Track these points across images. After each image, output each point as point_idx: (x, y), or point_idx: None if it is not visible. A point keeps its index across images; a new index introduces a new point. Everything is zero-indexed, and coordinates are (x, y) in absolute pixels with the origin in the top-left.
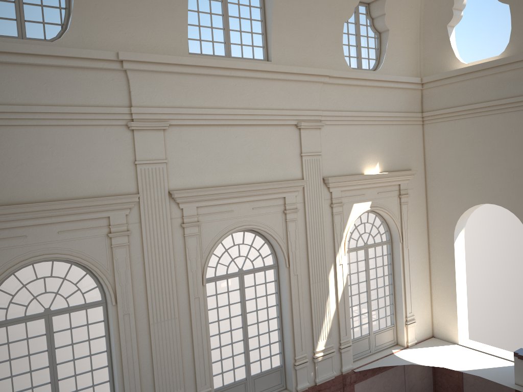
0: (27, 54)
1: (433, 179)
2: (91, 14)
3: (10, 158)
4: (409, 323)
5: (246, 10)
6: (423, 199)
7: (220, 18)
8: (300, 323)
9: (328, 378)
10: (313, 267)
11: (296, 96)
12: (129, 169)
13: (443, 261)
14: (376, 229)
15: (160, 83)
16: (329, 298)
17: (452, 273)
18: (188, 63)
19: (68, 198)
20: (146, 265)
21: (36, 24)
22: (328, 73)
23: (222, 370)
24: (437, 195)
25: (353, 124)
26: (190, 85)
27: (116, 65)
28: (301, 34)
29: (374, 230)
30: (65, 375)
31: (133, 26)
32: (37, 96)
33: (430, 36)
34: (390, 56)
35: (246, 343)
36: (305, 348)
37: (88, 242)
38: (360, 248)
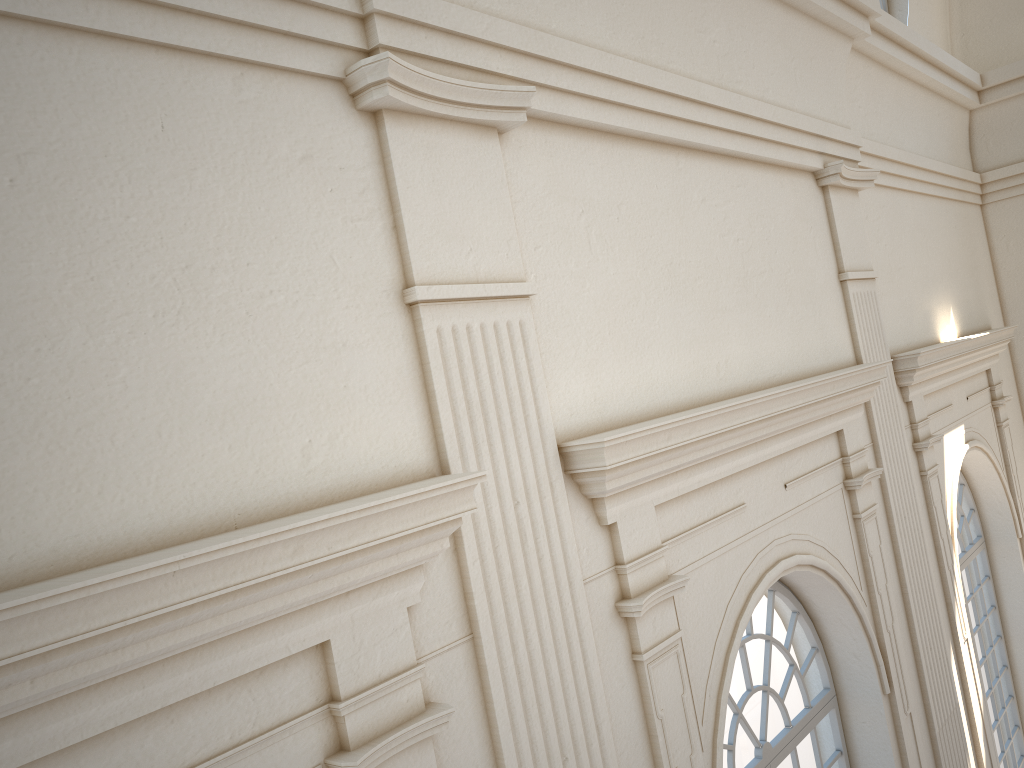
0: None
1: None
2: None
3: None
4: None
5: None
6: (1017, 408)
7: None
8: None
9: None
10: (930, 672)
11: (807, 73)
12: (384, 333)
13: None
14: None
15: None
16: (971, 767)
17: None
18: None
19: (49, 566)
20: None
21: None
22: (874, 6)
23: None
24: None
25: (899, 190)
26: None
27: None
28: None
29: None
30: None
31: None
32: None
33: None
34: (915, 10)
35: None
36: None
37: None
38: None
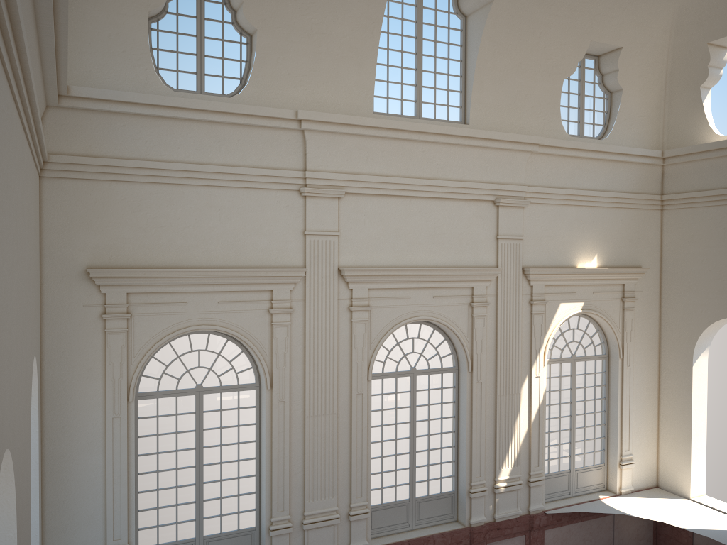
0: (206, 111)
1: (671, 281)
2: (272, 68)
3: (178, 219)
4: (624, 463)
5: (443, 64)
6: (655, 306)
7: (413, 73)
8: (480, 442)
9: (510, 516)
10: (502, 376)
11: (496, 166)
12: (297, 239)
13: (677, 388)
14: (589, 339)
15: (338, 146)
16: (520, 416)
17: (688, 405)
18: (372, 125)
19: (232, 266)
20: (306, 349)
21: (214, 78)
22: (538, 141)
23: (382, 485)
24: (675, 302)
25: (566, 205)
26: (372, 149)
27: (294, 125)
28: (508, 94)
29: (586, 340)
30: (210, 461)
31: (314, 81)
32: (210, 155)
33: (678, 99)
34: (622, 122)
35: (412, 457)
36: (484, 474)
37: (248, 316)
38: (565, 360)
